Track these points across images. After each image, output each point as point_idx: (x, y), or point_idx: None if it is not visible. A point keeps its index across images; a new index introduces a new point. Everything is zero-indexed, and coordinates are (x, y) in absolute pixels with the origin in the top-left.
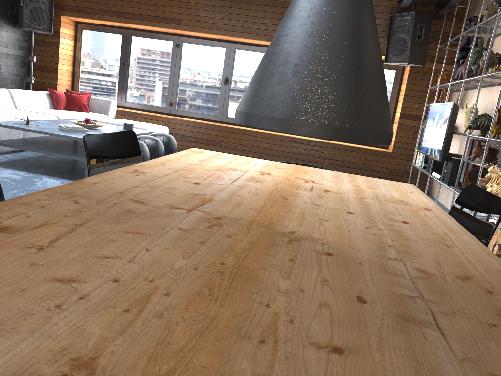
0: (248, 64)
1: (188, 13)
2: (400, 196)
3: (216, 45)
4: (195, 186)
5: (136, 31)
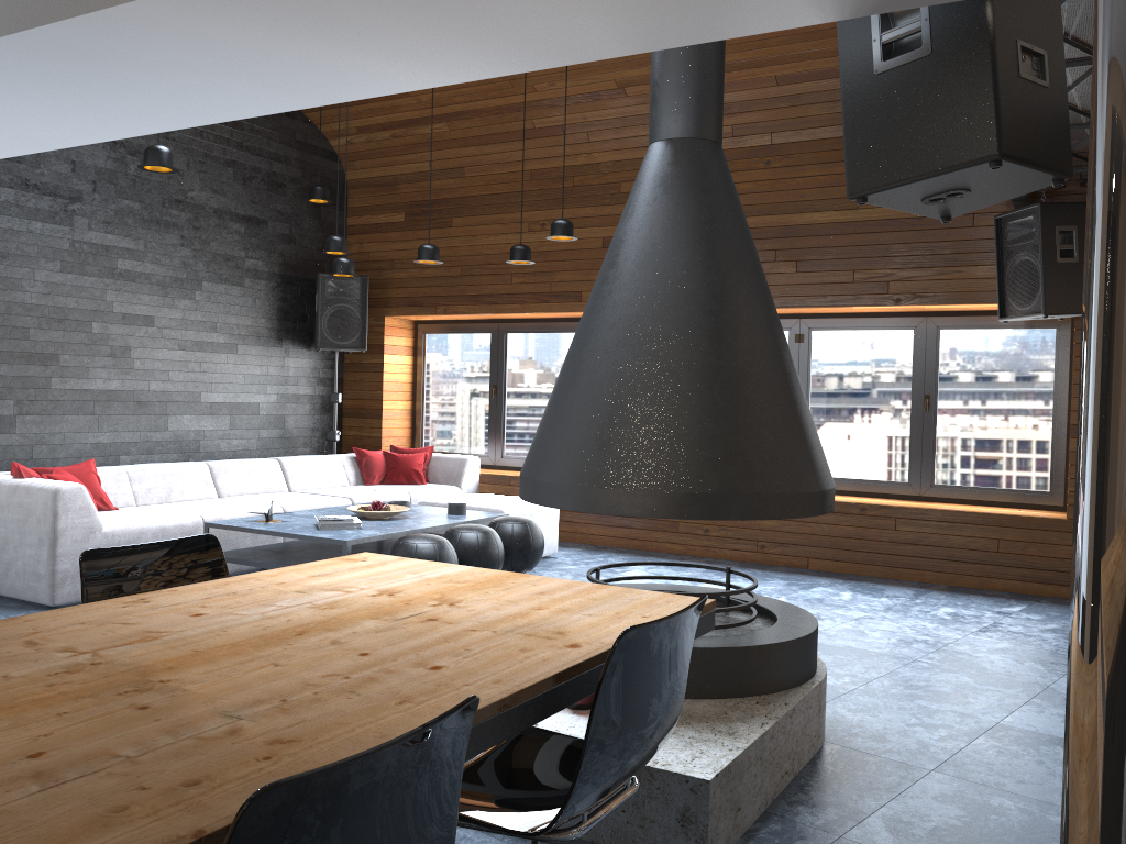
0: None
1: (594, 278)
2: (591, 623)
3: None
4: (184, 619)
5: (513, 323)
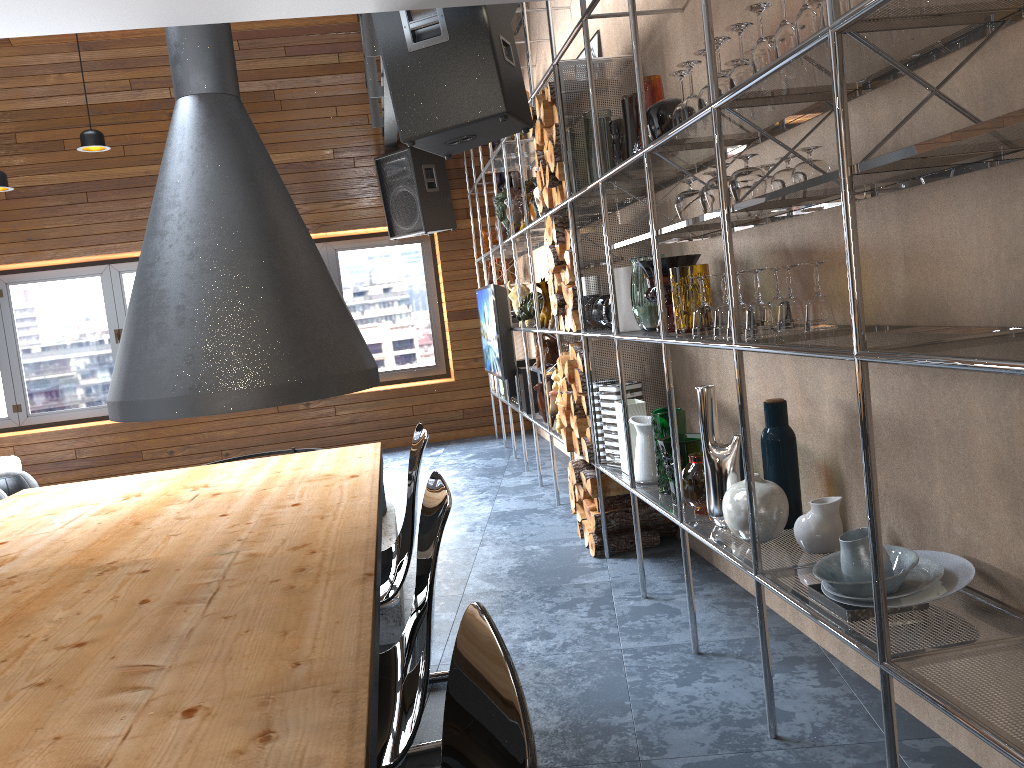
0: None
1: (3, 230)
2: (335, 467)
3: (80, 274)
4: None
5: None
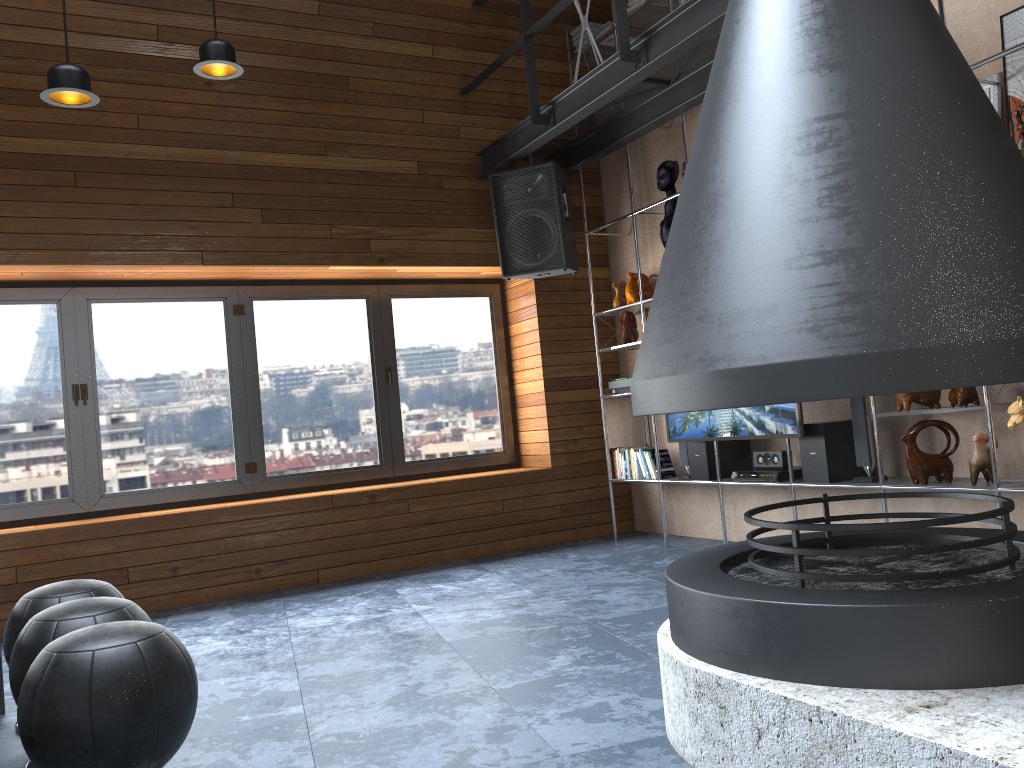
0: (137, 338)
1: None
2: None
3: (24, 298)
4: None
5: None
